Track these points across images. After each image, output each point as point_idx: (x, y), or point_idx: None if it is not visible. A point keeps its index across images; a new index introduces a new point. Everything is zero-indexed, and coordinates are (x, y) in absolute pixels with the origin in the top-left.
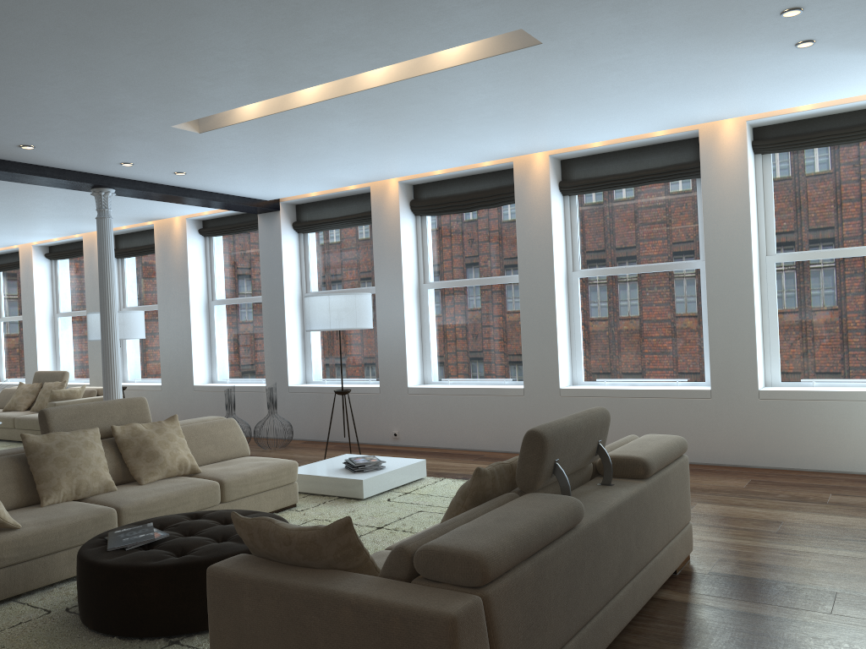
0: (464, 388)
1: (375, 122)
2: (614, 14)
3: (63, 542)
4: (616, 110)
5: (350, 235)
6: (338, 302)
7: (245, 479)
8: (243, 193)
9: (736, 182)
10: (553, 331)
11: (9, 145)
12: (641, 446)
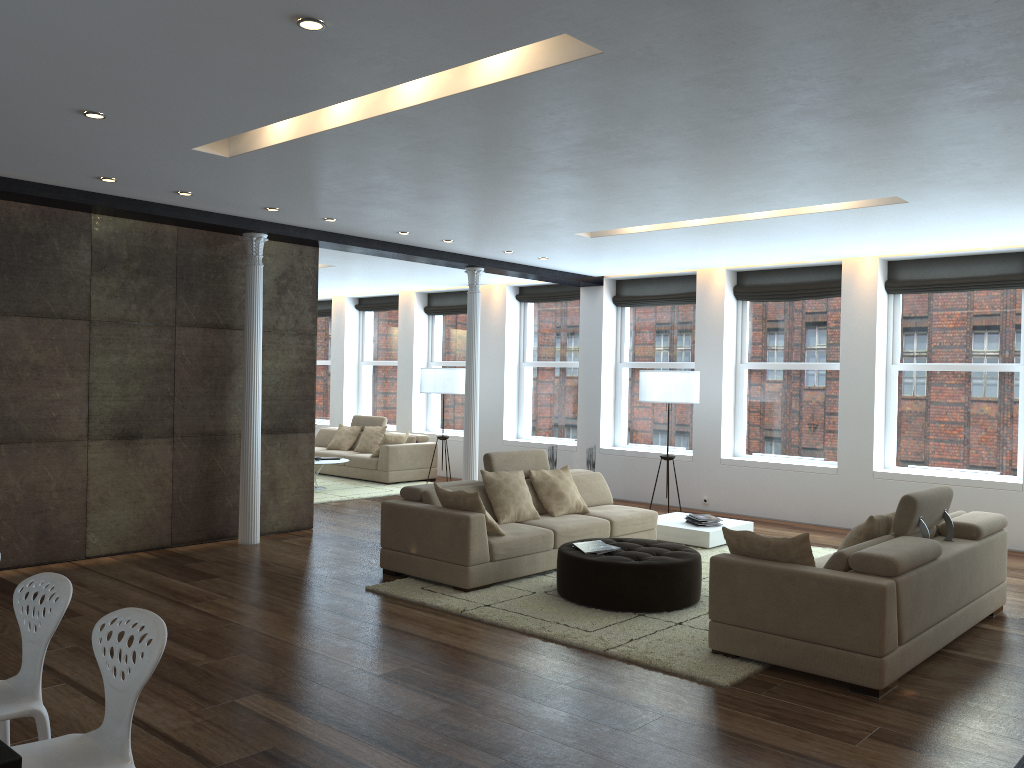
0: (777, 463)
1: (739, 235)
2: (973, 191)
3: (527, 549)
4: (955, 234)
5: (668, 312)
6: (673, 378)
7: (625, 521)
8: (578, 271)
9: None
10: (870, 418)
11: (435, 240)
12: (972, 518)
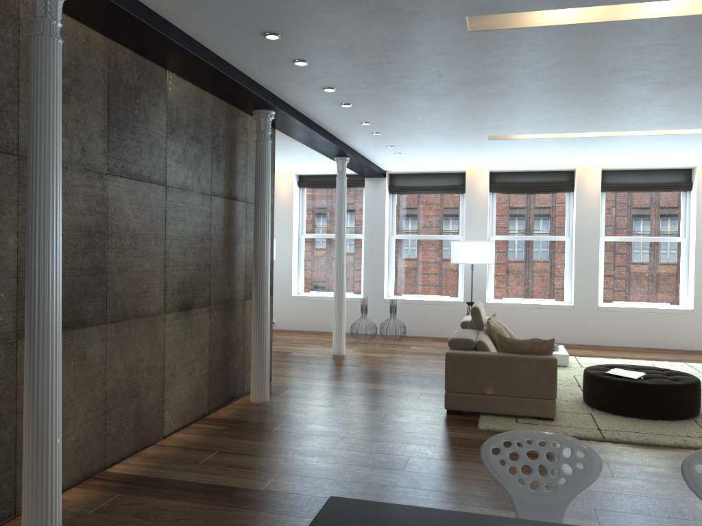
0: (530, 304)
1: (583, 146)
2: None
3: None
4: (693, 155)
5: (432, 199)
6: (486, 246)
7: None
8: (385, 166)
9: None
10: (596, 272)
11: (370, 131)
12: None
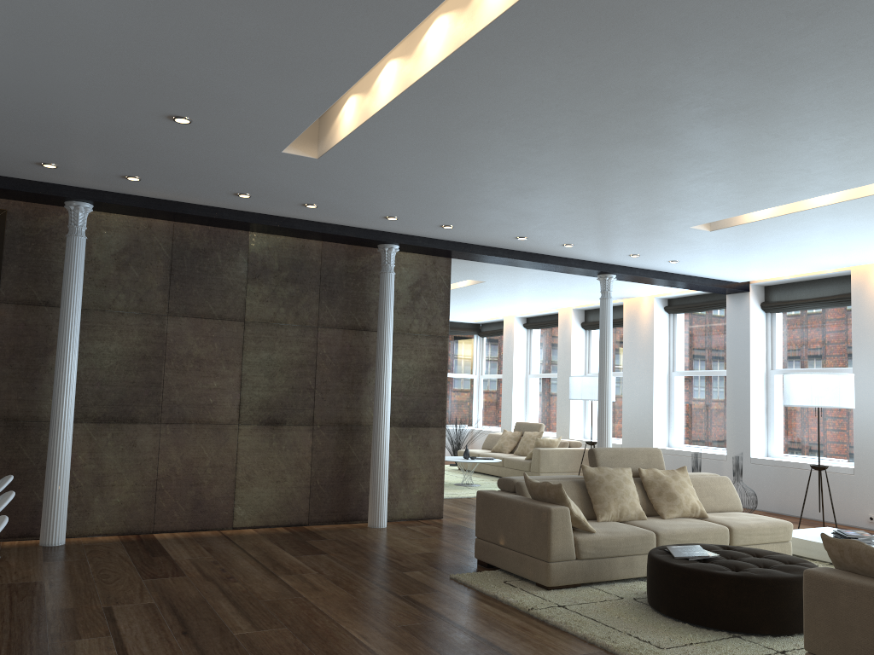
0: None
1: None
2: None
3: (621, 549)
4: None
5: (822, 316)
6: (820, 380)
7: (749, 529)
8: (718, 277)
9: None
10: None
11: (556, 244)
12: None
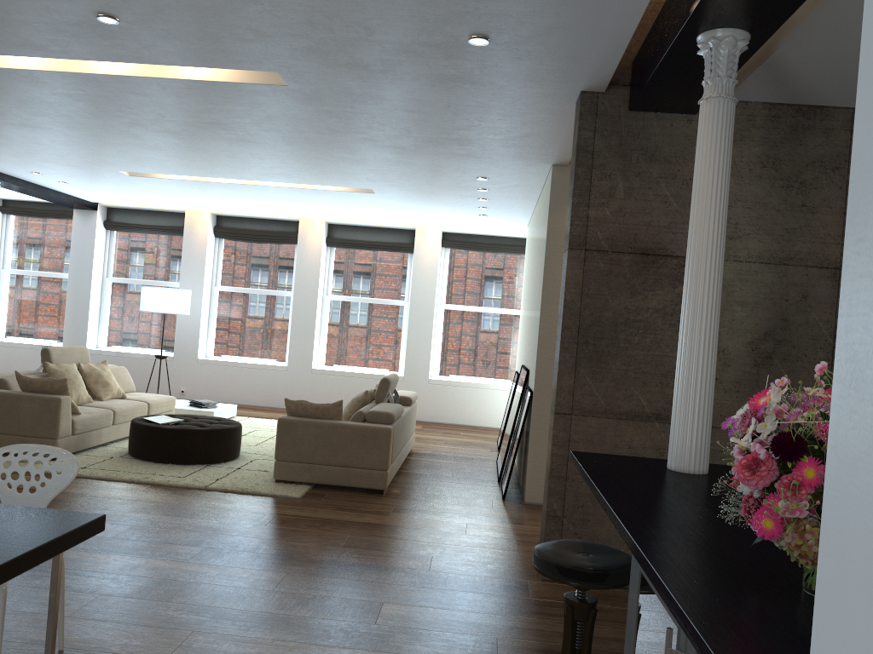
0: (243, 362)
1: (248, 193)
2: (414, 194)
3: (96, 425)
4: (383, 215)
5: (155, 240)
6: (173, 294)
7: (157, 403)
8: (82, 196)
9: (432, 262)
10: (312, 332)
11: None
12: (404, 393)
